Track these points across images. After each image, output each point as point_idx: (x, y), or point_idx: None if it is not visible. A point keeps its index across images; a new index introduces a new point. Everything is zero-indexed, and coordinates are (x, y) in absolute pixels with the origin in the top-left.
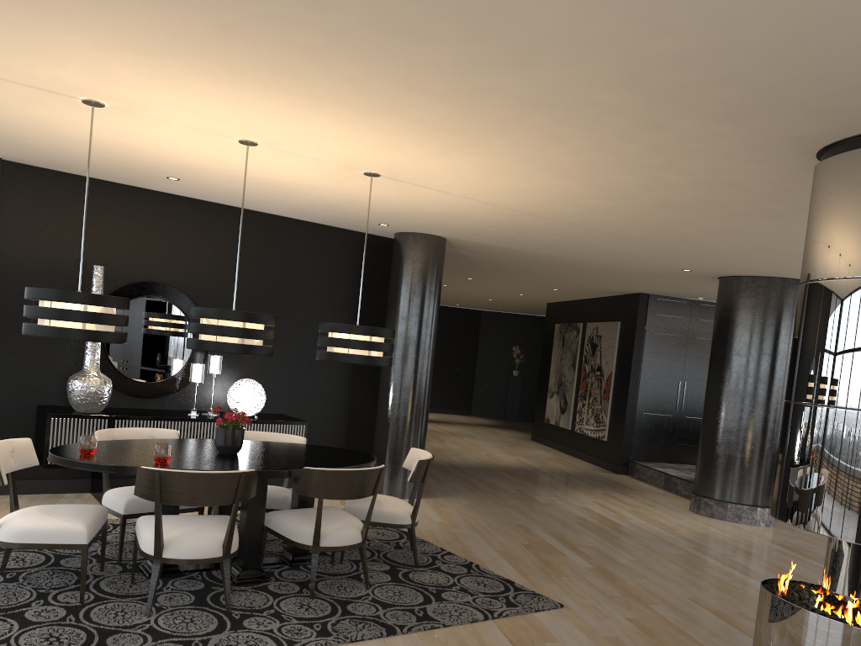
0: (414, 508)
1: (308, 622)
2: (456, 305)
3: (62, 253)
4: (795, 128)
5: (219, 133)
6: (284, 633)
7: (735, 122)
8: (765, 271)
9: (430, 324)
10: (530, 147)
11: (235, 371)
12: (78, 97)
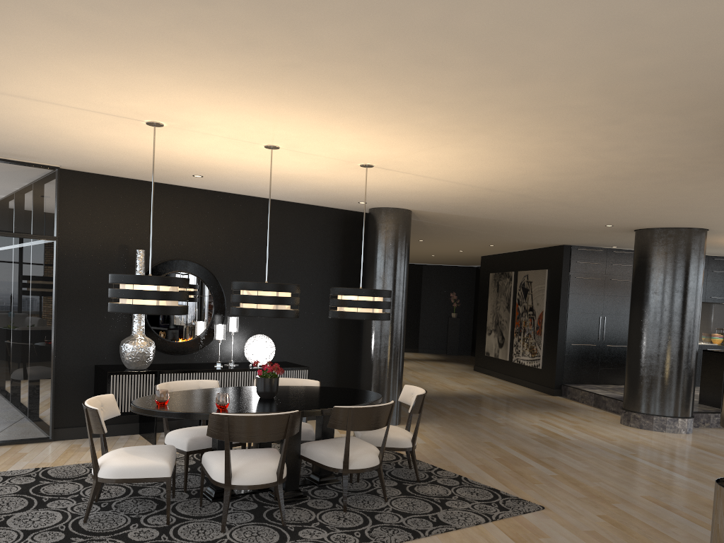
0: (413, 434)
1: (349, 531)
2: None
3: (109, 241)
4: None
5: (250, 141)
6: (333, 541)
7: (682, 114)
8: (676, 223)
9: (403, 281)
10: (506, 140)
11: (247, 328)
12: (144, 120)
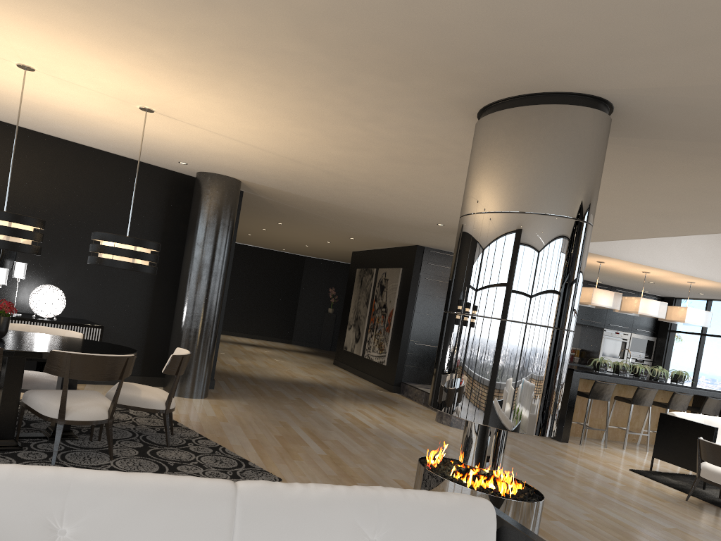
0: (168, 396)
1: None
2: (283, 250)
3: None
4: (450, 90)
5: None
6: None
7: (403, 80)
8: None
9: (222, 251)
10: (260, 92)
11: (42, 278)
12: None
